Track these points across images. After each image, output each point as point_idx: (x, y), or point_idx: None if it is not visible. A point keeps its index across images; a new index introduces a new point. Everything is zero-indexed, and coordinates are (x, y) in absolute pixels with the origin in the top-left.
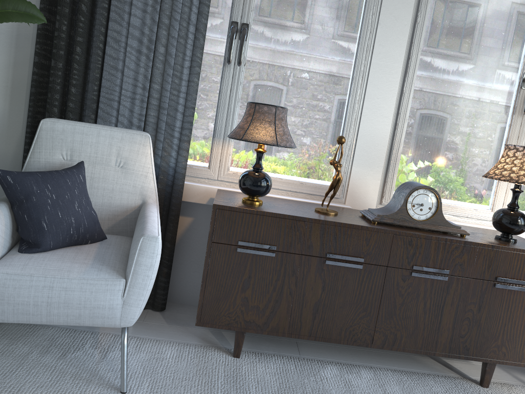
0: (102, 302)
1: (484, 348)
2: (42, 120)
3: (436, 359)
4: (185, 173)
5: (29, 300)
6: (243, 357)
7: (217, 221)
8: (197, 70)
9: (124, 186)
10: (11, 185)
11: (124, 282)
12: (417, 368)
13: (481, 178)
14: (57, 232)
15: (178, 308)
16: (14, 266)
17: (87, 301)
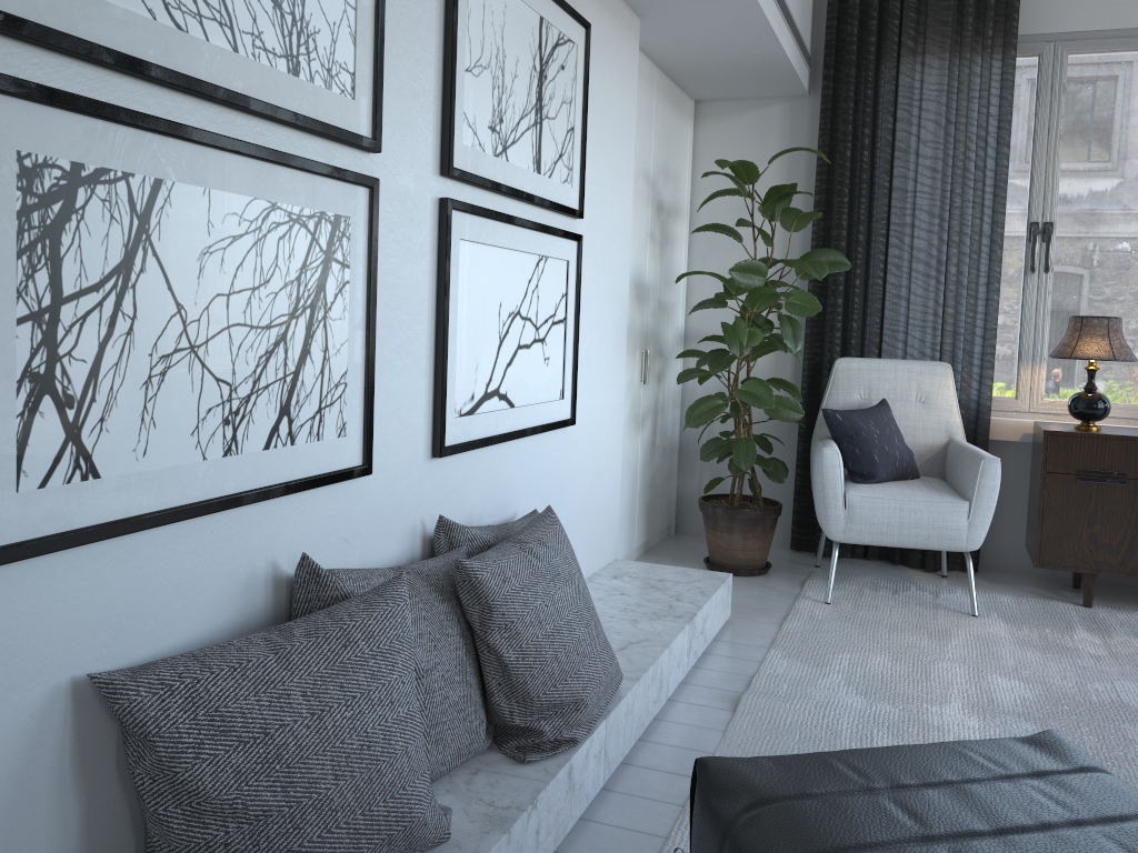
0: (949, 523)
1: None
2: (836, 361)
3: None
4: (991, 405)
5: (883, 520)
6: (1095, 608)
7: (1049, 449)
8: (996, 285)
9: (927, 423)
10: (840, 422)
11: (968, 504)
12: None
13: None
14: (886, 464)
15: (992, 572)
16: (864, 491)
17: (935, 522)
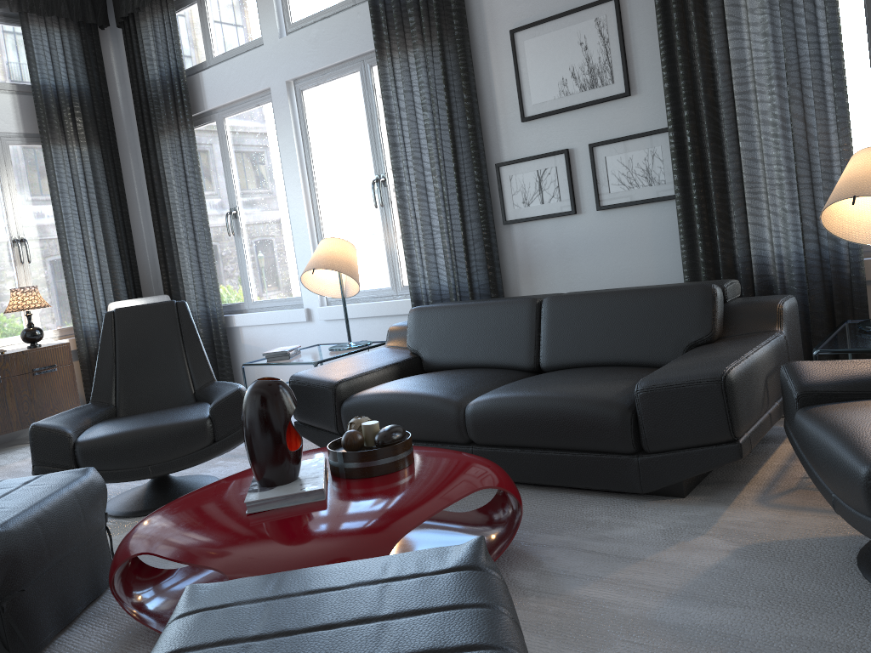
0: None
1: (44, 414)
2: None
3: (23, 443)
4: None
5: None
6: None
7: None
8: None
9: None
10: None
11: None
12: (9, 450)
13: (11, 314)
14: None
15: None
16: None
17: None
